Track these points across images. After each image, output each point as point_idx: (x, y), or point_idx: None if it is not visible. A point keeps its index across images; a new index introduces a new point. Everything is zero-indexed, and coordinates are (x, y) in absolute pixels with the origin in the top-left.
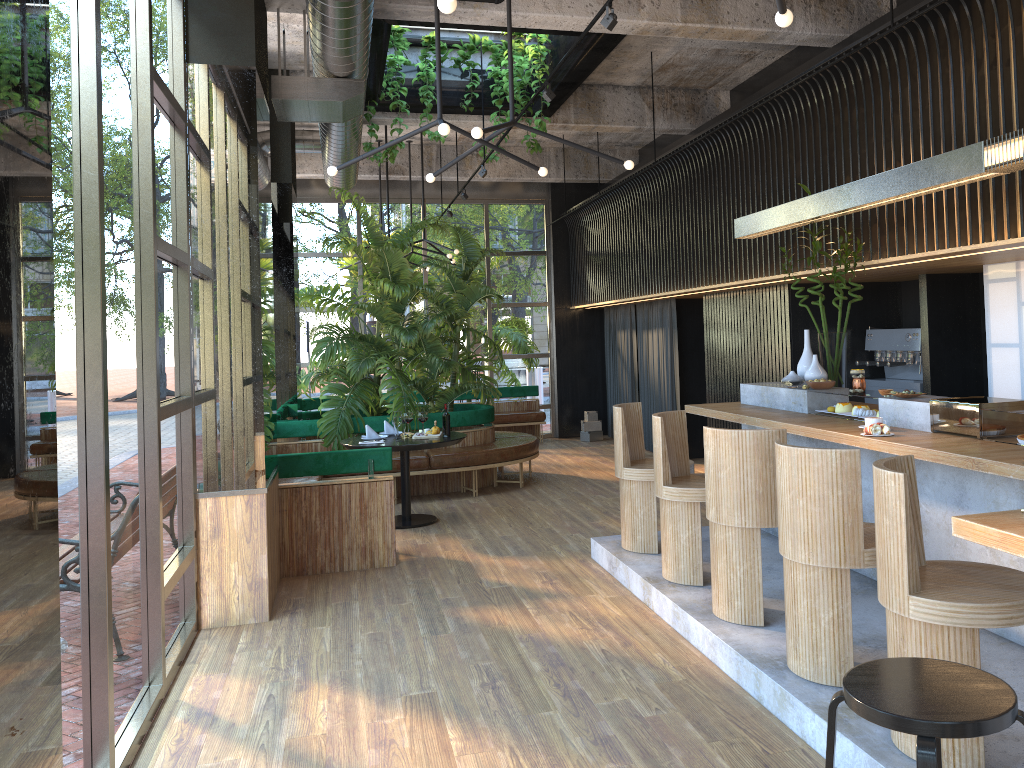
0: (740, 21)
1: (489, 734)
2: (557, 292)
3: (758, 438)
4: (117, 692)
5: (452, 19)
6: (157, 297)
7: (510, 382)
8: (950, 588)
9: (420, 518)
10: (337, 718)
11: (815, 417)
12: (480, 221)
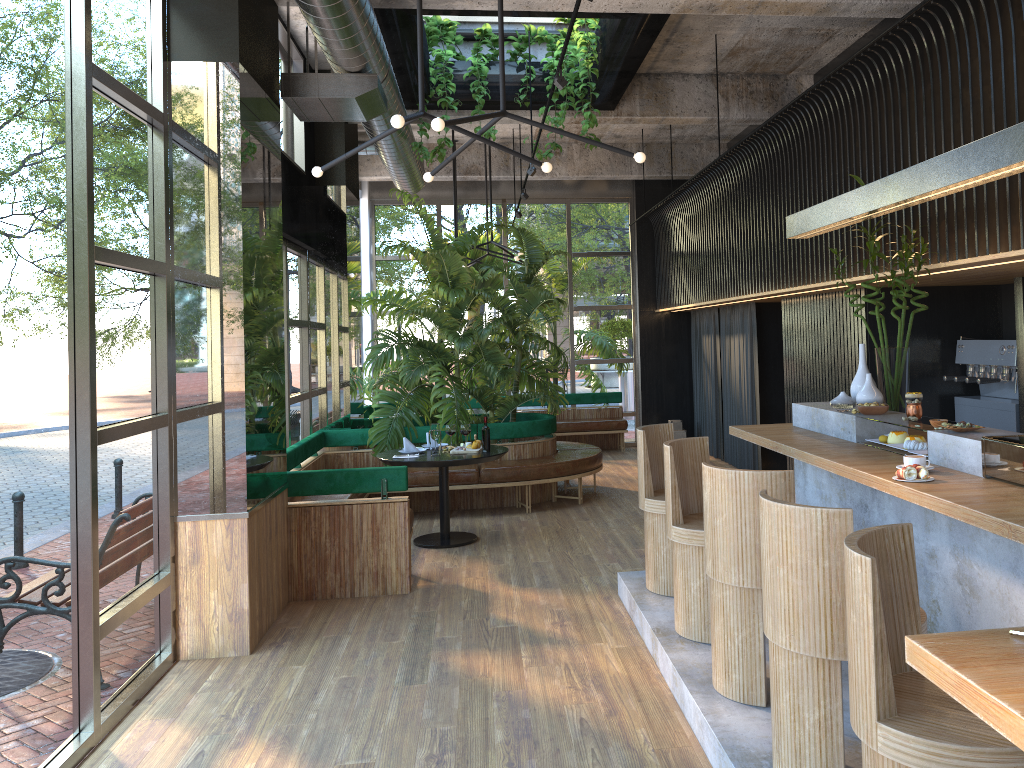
0: None
1: None
2: (641, 294)
3: (759, 481)
4: (6, 750)
5: (472, 5)
6: (94, 312)
7: (593, 388)
8: (939, 714)
9: (459, 537)
10: None
11: (860, 449)
12: (562, 221)
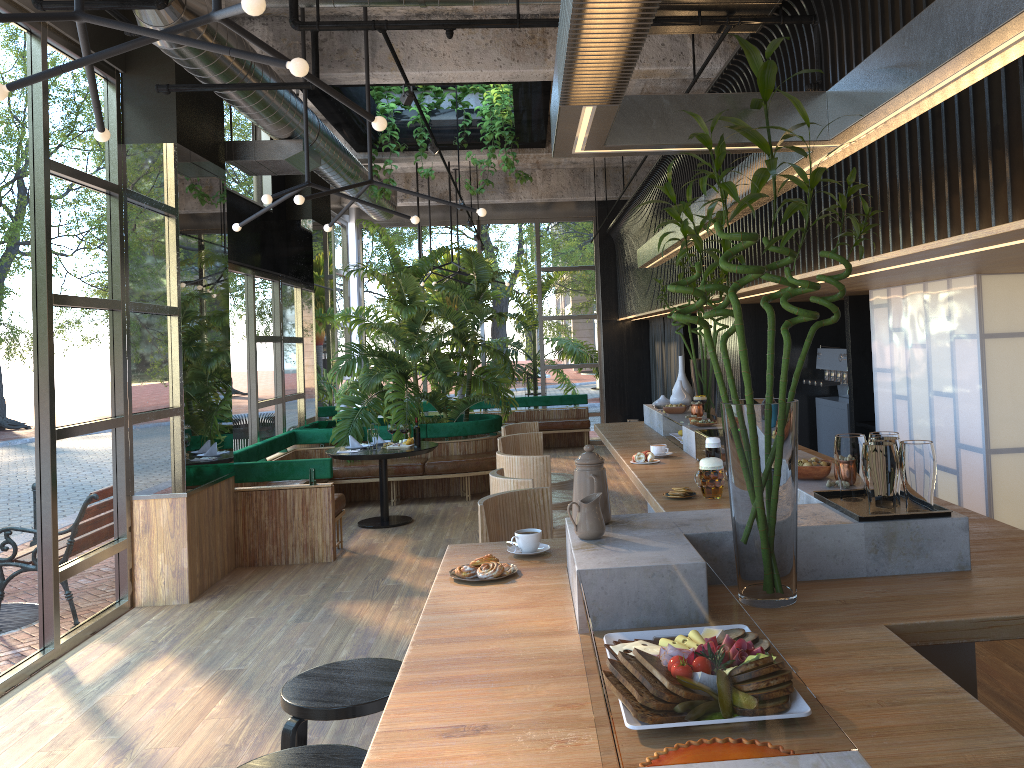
0: (646, 62)
1: (247, 704)
2: (604, 305)
3: (524, 463)
4: None
5: (379, 81)
6: (52, 342)
7: (561, 391)
8: None
9: (397, 519)
10: (155, 683)
11: (655, 441)
12: (532, 239)
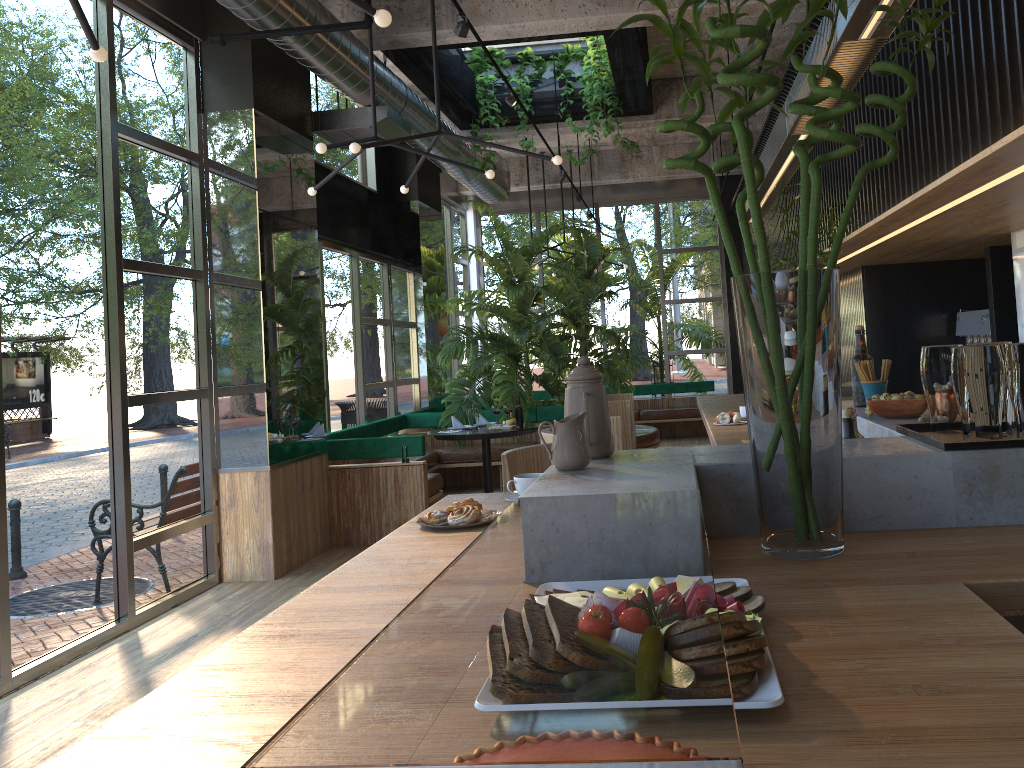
0: None
1: None
2: (729, 286)
3: None
4: (46, 616)
5: (462, 39)
6: (123, 307)
7: (687, 378)
8: None
9: None
10: None
11: None
12: (652, 220)
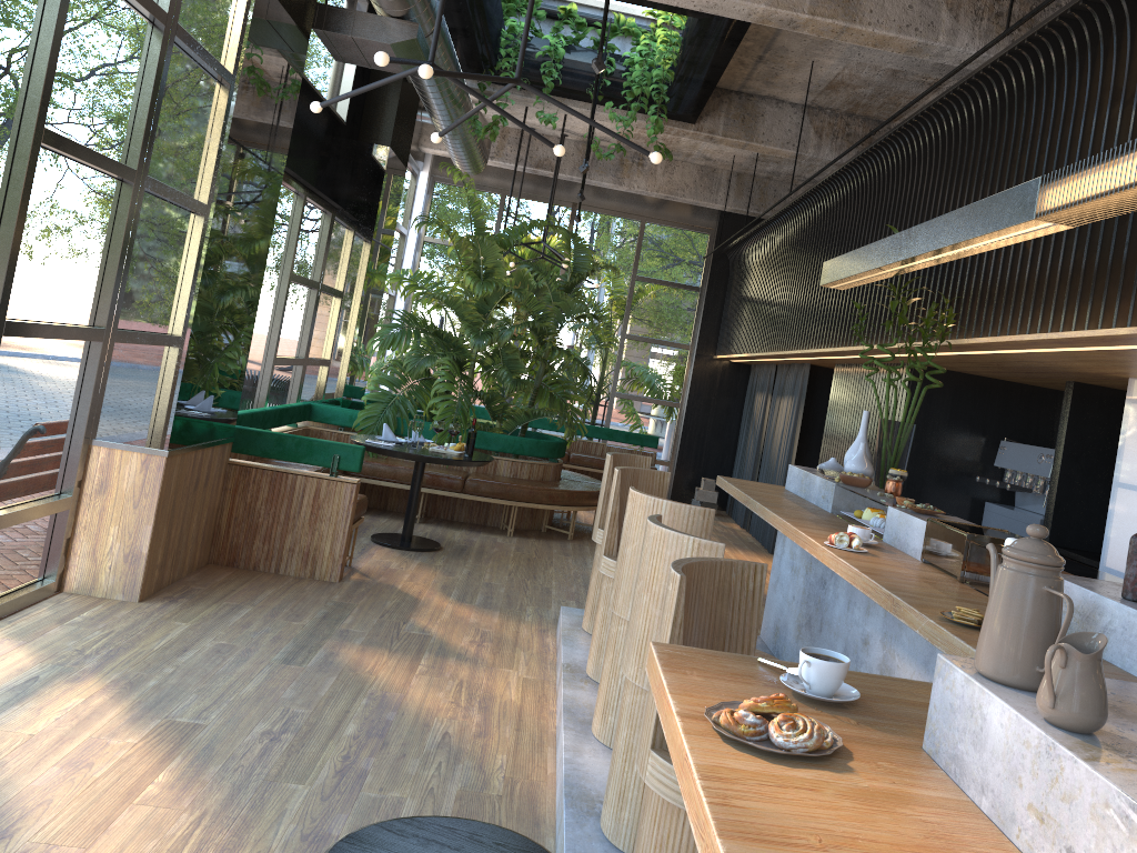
0: (885, 24)
1: (201, 790)
2: (702, 336)
3: (676, 513)
4: None
5: None
6: (29, 196)
7: (629, 426)
8: None
9: (422, 542)
10: (68, 722)
11: (827, 517)
12: (633, 240)
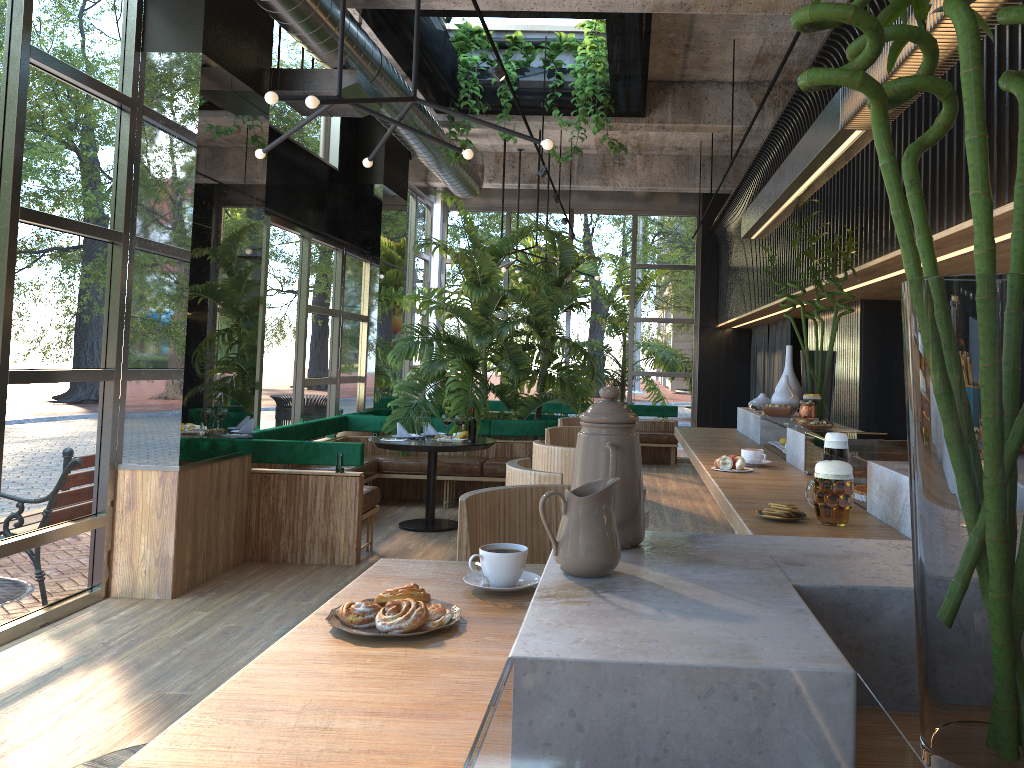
0: None
1: None
2: (703, 309)
3: (567, 458)
4: None
5: (449, 5)
6: (14, 264)
7: (649, 400)
8: None
9: (444, 523)
10: (72, 702)
11: (749, 448)
12: (628, 232)
